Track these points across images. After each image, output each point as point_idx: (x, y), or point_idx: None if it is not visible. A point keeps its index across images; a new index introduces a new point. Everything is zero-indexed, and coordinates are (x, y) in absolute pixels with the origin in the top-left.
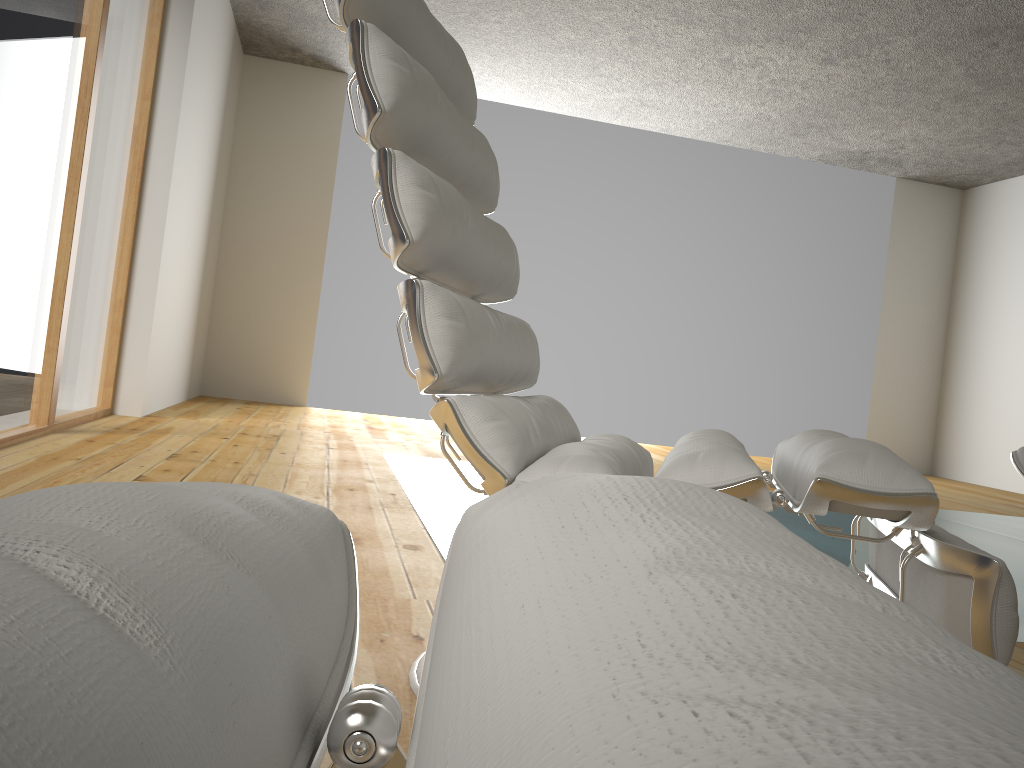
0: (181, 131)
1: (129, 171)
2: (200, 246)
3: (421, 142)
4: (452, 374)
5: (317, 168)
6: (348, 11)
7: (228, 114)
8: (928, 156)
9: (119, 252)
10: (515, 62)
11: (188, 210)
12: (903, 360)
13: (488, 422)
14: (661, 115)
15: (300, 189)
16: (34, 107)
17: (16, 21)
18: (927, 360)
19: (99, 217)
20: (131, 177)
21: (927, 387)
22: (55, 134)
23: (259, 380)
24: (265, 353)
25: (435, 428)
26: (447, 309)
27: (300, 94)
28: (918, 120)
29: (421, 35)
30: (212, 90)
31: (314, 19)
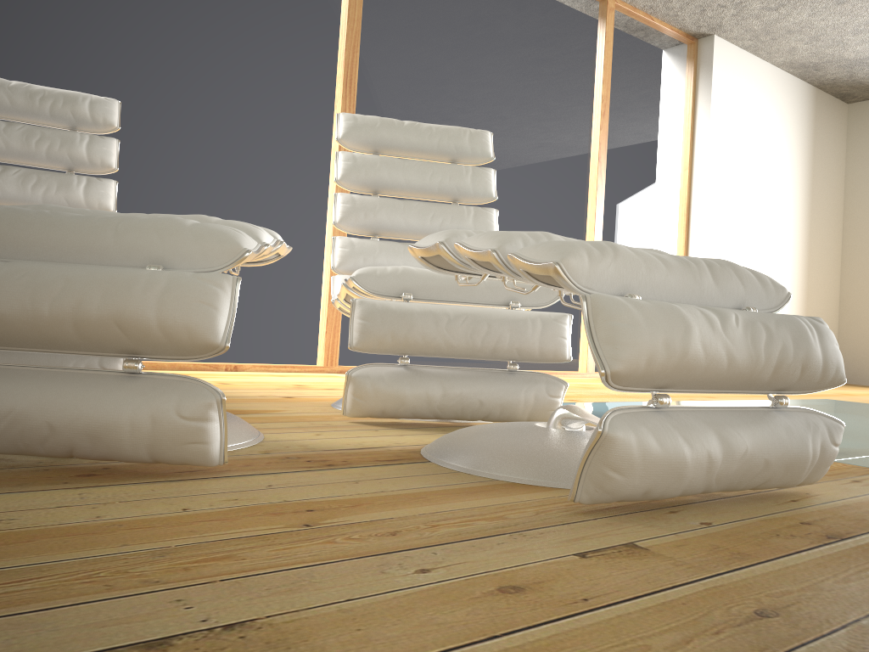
0: (714, 183)
1: (670, 218)
2: (789, 261)
3: (376, 184)
4: (341, 268)
5: None
6: (349, 147)
7: (823, 156)
8: None
9: None
10: None
11: (749, 236)
12: None
13: (339, 282)
14: None
15: None
16: (536, 198)
17: (509, 160)
18: None
19: None
20: (675, 222)
21: None
22: (562, 208)
23: None
24: None
25: None
26: (341, 245)
27: None
28: None
29: (398, 139)
30: (774, 145)
31: (860, 60)
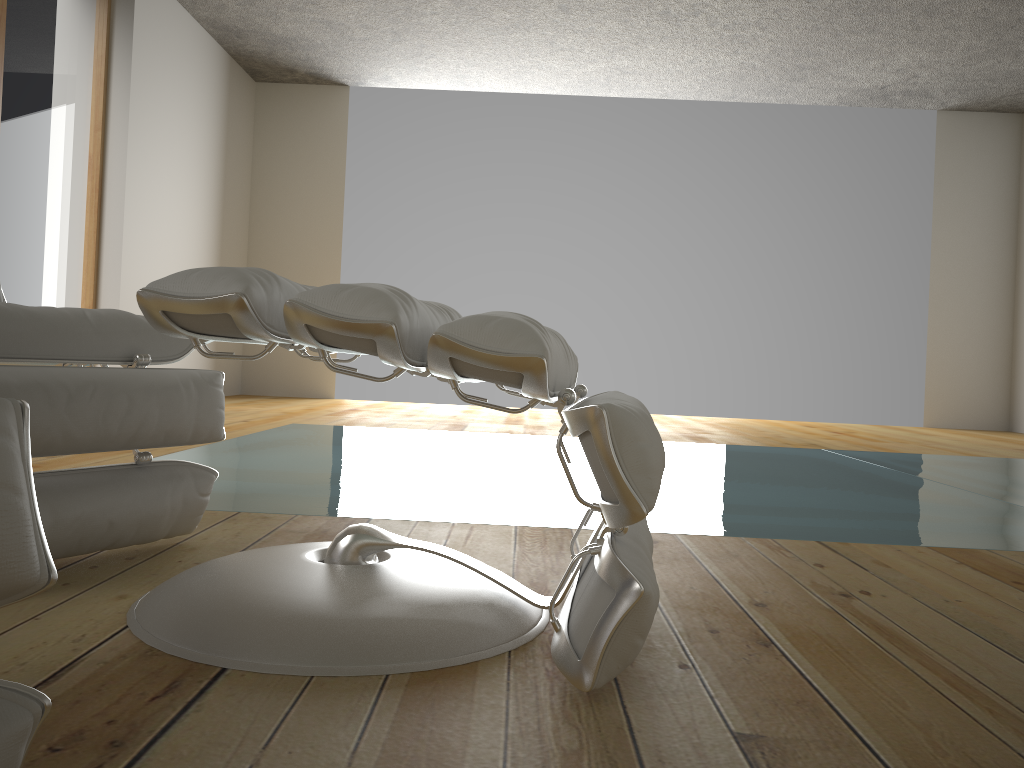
0: (135, 154)
1: (80, 193)
2: (205, 258)
3: None
4: None
5: (328, 177)
6: None
7: (235, 137)
8: (952, 81)
9: (78, 264)
10: (478, 50)
11: (169, 225)
12: (963, 307)
13: None
14: (649, 80)
15: (314, 198)
16: None
17: None
18: (993, 305)
19: (34, 234)
20: (85, 199)
21: (996, 335)
22: None
23: (291, 377)
24: (294, 352)
25: (433, 409)
26: None
27: (308, 111)
28: (907, 43)
29: None
30: (193, 116)
31: (285, 39)
